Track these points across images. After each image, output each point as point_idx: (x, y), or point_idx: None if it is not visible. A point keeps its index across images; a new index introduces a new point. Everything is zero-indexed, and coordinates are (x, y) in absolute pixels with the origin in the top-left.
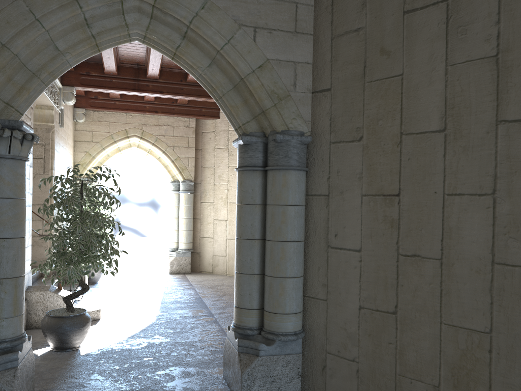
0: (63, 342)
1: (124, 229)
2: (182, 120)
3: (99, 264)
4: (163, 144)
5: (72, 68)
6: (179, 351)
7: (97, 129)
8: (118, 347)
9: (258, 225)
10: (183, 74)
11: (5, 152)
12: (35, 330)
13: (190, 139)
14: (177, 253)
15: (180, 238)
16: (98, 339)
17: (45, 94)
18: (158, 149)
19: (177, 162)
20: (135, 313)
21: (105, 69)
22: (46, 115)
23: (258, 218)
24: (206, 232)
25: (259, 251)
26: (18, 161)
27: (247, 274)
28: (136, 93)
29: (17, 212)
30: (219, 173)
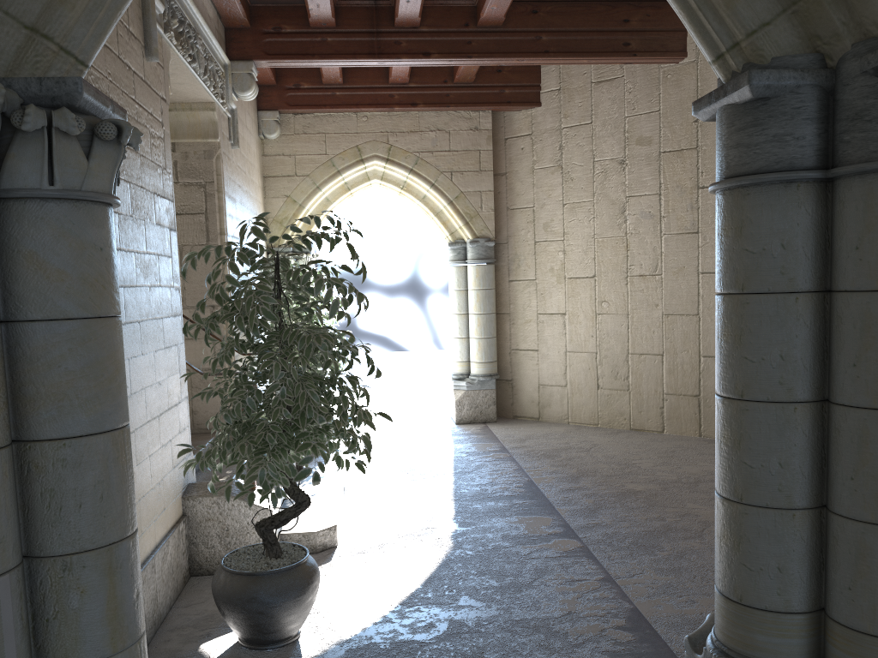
0: (263, 631)
1: (365, 338)
2: (466, 118)
3: (328, 445)
4: (430, 170)
5: (246, 22)
6: (527, 653)
7: (304, 150)
8: (384, 637)
9: (804, 357)
10: (470, 10)
11: (38, 182)
12: (208, 579)
13: (483, 155)
14: (468, 384)
15: (473, 354)
16: (337, 609)
17: (192, 74)
18: (422, 181)
19: (460, 204)
20: (406, 529)
21: (311, 15)
22: (202, 124)
23: (805, 334)
24: (523, 339)
25: (809, 439)
26: (81, 207)
27: (770, 509)
28: (375, 63)
29: (93, 357)
30: (545, 219)
